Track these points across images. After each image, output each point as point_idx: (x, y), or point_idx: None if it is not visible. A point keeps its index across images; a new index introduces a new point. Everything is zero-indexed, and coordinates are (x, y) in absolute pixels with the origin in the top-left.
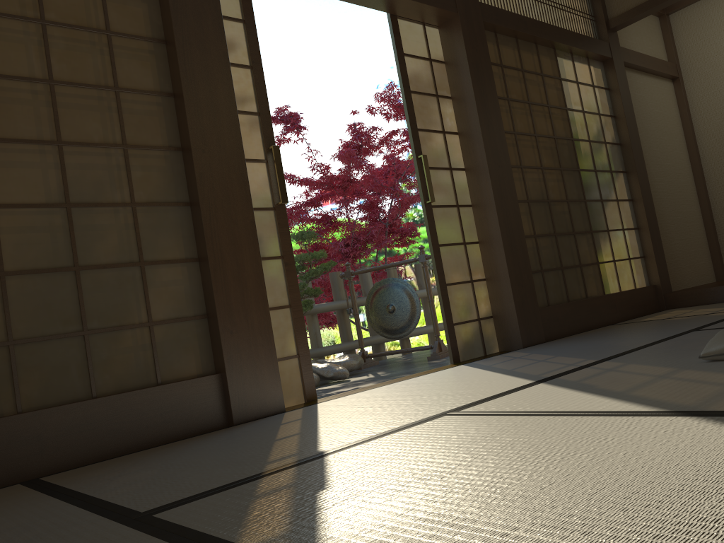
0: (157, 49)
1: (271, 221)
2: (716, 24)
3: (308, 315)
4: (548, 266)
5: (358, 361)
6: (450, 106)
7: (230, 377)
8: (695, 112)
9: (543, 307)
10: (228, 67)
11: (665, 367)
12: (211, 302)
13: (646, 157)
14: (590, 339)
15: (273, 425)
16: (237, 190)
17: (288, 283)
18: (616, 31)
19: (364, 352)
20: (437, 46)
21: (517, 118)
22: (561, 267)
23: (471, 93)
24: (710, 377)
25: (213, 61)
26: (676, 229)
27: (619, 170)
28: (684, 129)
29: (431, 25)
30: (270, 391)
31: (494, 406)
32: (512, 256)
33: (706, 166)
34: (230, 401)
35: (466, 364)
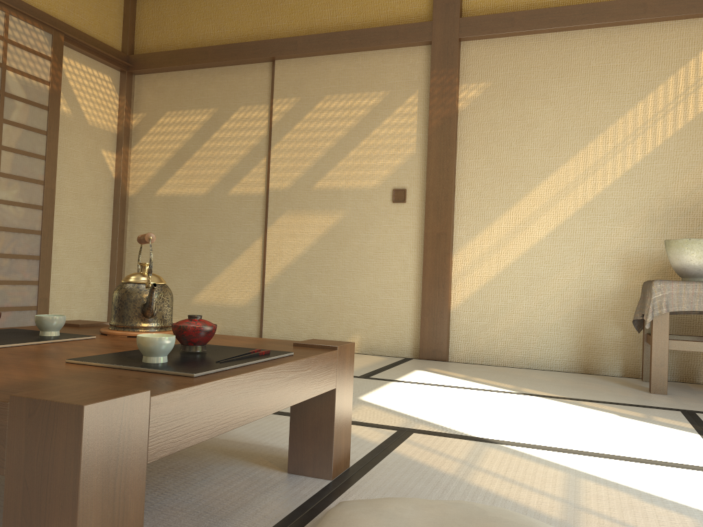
0: None
1: None
2: None
3: None
4: None
5: None
6: None
7: None
8: None
9: None
10: None
11: None
12: None
13: None
14: None
15: None
16: None
17: None
18: None
19: None
20: None
21: None
22: None
23: None
24: (505, 487)
25: None
26: None
27: None
28: None
29: None
30: None
31: (698, 476)
32: None
33: None
34: None
35: None
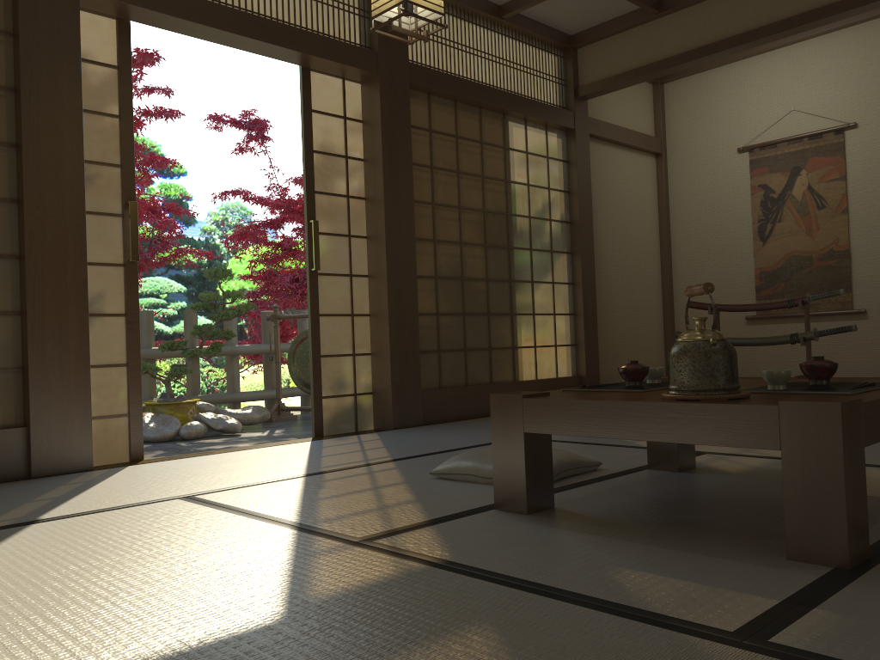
0: (4, 98)
1: (119, 278)
2: (705, 104)
3: (228, 356)
4: (448, 346)
5: (262, 415)
6: (362, 169)
7: (35, 432)
8: (673, 194)
9: (430, 389)
10: (81, 122)
11: (403, 478)
12: (25, 357)
13: (601, 238)
14: (453, 430)
15: (56, 485)
16: (72, 249)
17: (129, 342)
18: (586, 100)
19: (280, 404)
20: (356, 103)
21: (440, 188)
22: (464, 349)
23: (380, 161)
24: (394, 495)
25: (64, 115)
26: (625, 318)
27: (562, 251)
28: (659, 211)
29: (353, 80)
30: (78, 449)
31: (223, 496)
32: (399, 335)
33: (675, 254)
34: (30, 455)
35: (315, 441)
